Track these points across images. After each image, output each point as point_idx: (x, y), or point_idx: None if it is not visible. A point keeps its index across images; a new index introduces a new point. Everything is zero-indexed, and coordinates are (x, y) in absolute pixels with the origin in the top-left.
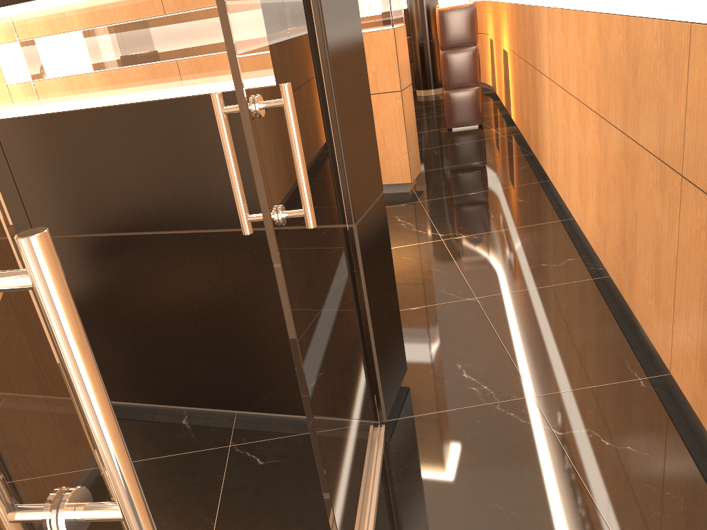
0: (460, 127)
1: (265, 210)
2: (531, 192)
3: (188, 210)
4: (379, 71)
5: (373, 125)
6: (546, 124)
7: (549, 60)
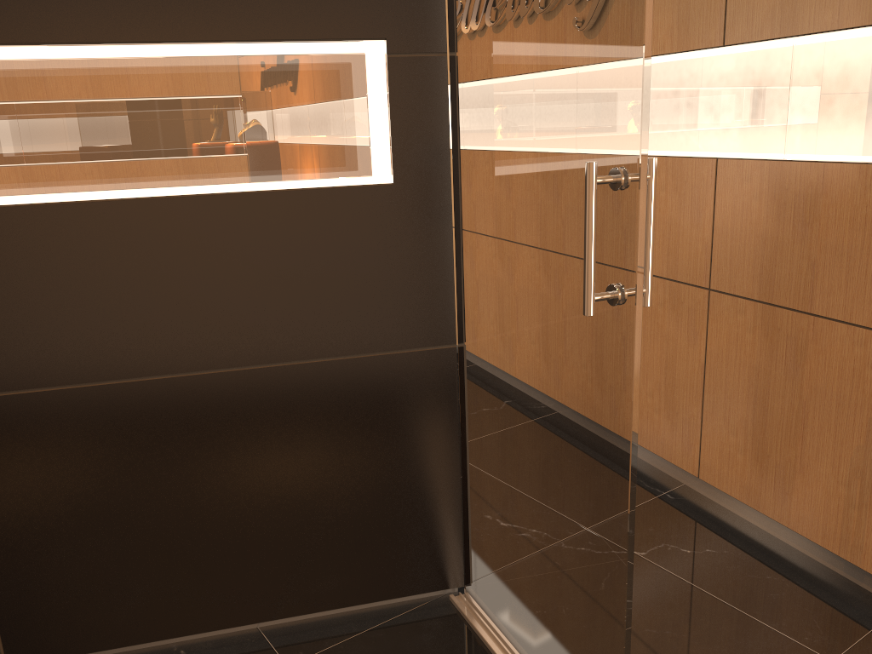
0: None
1: (639, 282)
2: None
3: (248, 338)
4: None
5: None
6: None
7: None
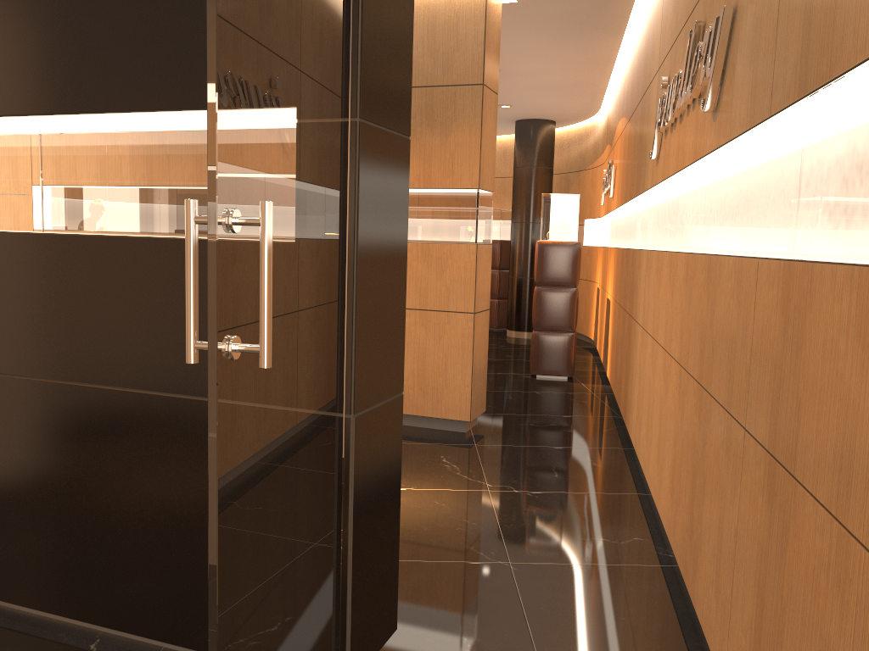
0: (545, 375)
1: (212, 332)
2: (609, 457)
3: (166, 367)
4: (453, 287)
5: (404, 314)
6: (635, 379)
7: (643, 306)
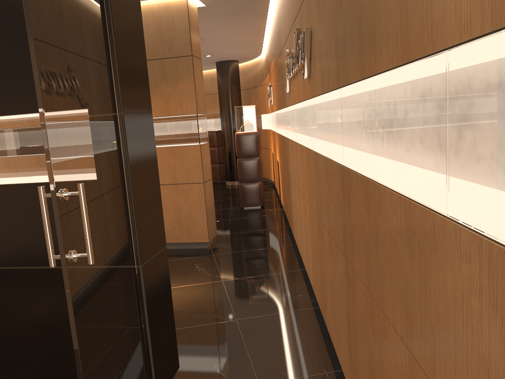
0: (249, 206)
1: (62, 252)
2: (285, 251)
3: (34, 253)
4: (190, 169)
5: (161, 205)
6: (293, 208)
7: (292, 170)
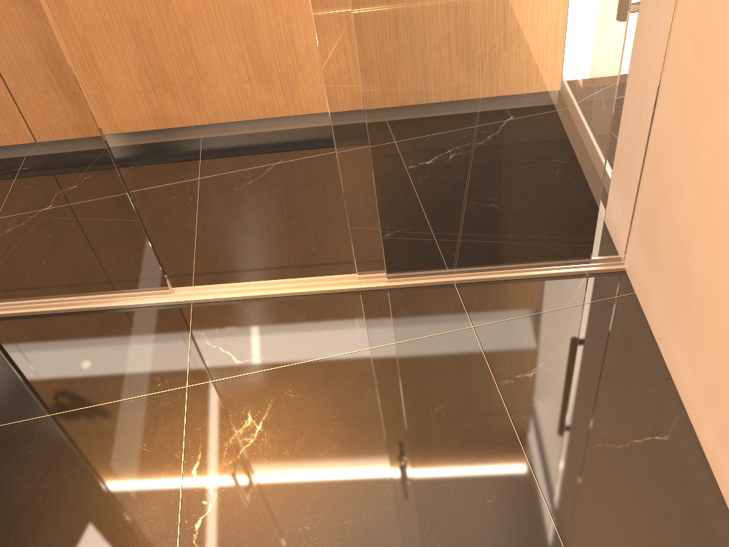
0: None
1: None
2: None
3: None
4: None
5: None
6: None
7: None
